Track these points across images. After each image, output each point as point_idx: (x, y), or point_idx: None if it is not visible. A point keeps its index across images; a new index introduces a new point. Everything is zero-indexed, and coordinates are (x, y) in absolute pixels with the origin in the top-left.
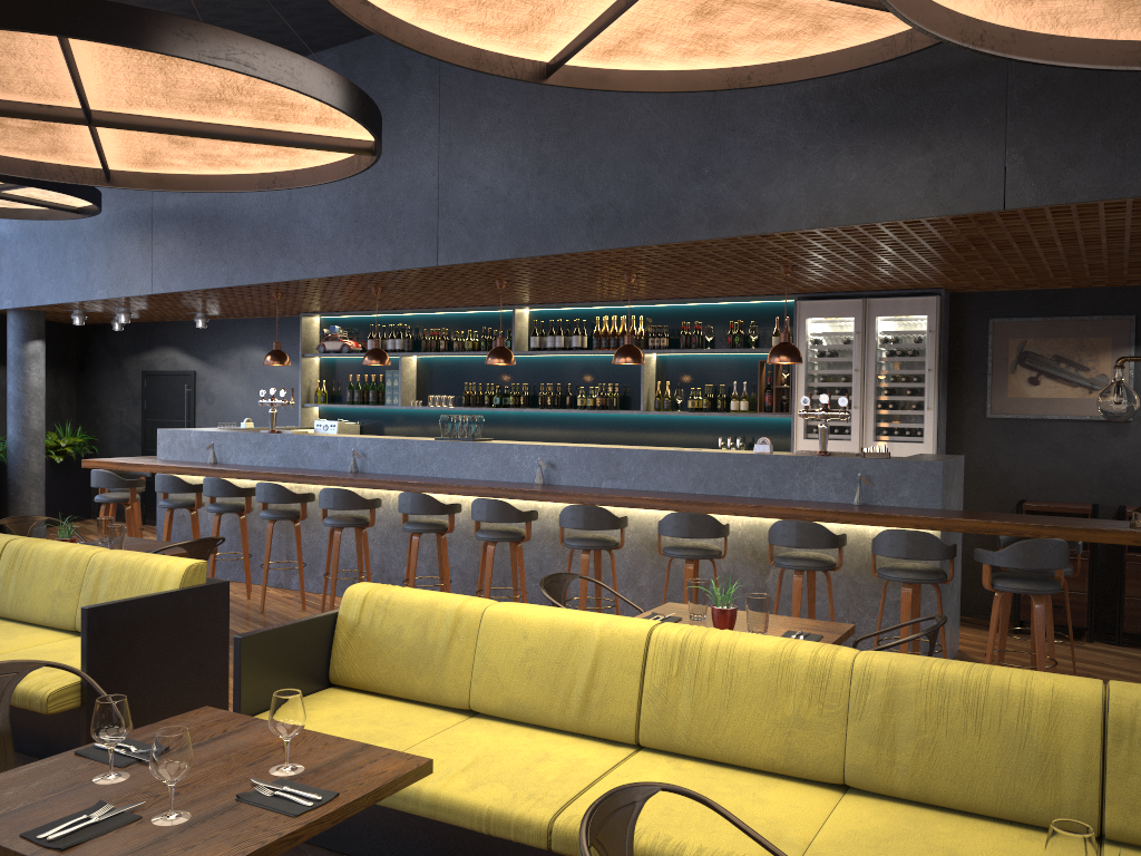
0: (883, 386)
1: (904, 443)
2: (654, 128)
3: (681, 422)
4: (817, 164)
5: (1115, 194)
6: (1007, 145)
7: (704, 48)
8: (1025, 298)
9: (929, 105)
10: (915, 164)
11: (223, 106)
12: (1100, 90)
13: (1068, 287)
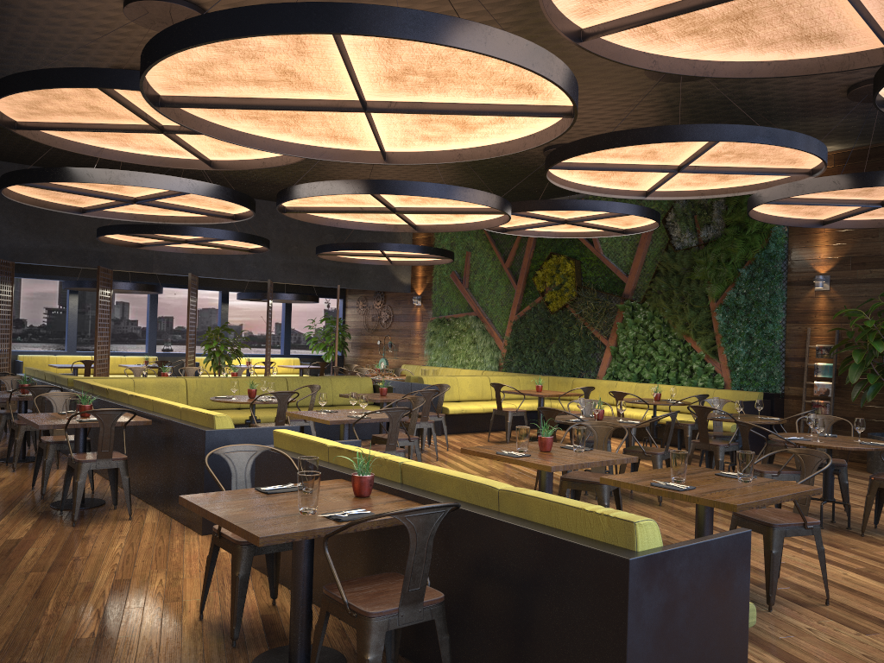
0: None
1: None
2: None
3: None
4: None
5: None
6: None
7: (45, 92)
8: None
9: None
10: None
11: (286, 112)
12: None
13: None
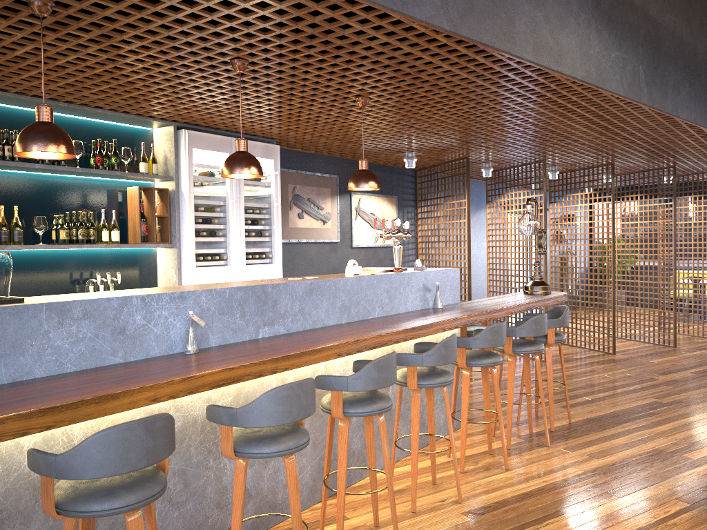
0: (249, 216)
1: (265, 264)
2: None
3: (23, 260)
4: (583, 29)
5: (662, 108)
6: (640, 63)
7: None
8: (293, 156)
9: (620, 18)
10: (616, 55)
11: None
12: (658, 49)
13: (313, 152)
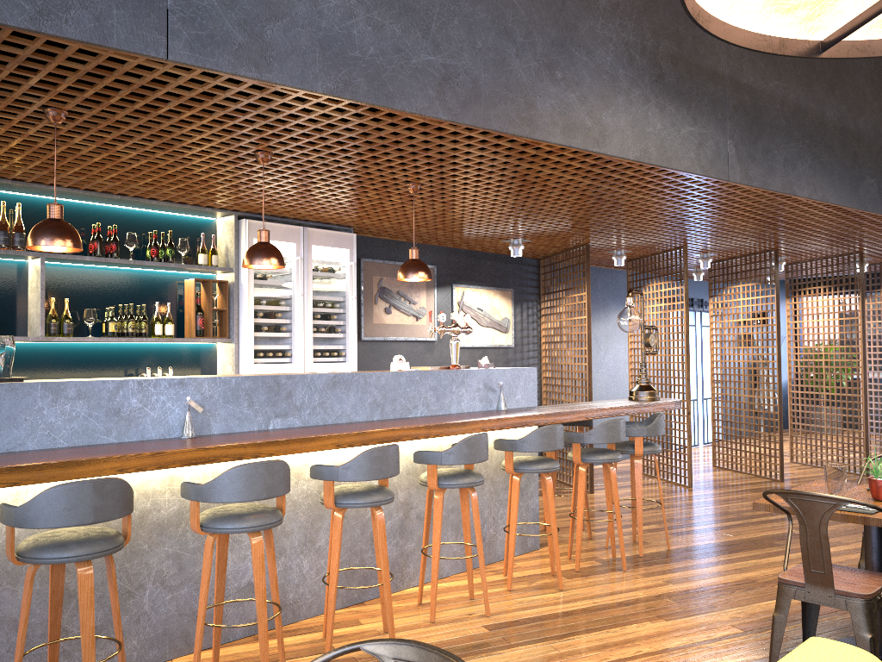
0: (319, 310)
1: (336, 363)
2: (510, 7)
3: (74, 352)
4: (637, 106)
5: (766, 186)
6: (728, 137)
7: None
8: (380, 244)
9: (694, 90)
10: (689, 131)
11: None
12: (759, 120)
13: (404, 240)
